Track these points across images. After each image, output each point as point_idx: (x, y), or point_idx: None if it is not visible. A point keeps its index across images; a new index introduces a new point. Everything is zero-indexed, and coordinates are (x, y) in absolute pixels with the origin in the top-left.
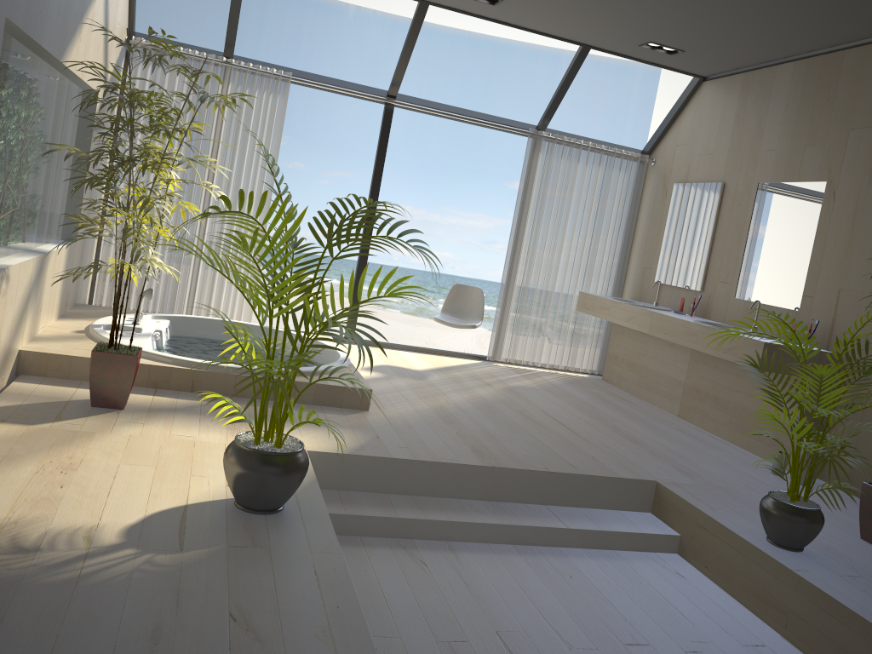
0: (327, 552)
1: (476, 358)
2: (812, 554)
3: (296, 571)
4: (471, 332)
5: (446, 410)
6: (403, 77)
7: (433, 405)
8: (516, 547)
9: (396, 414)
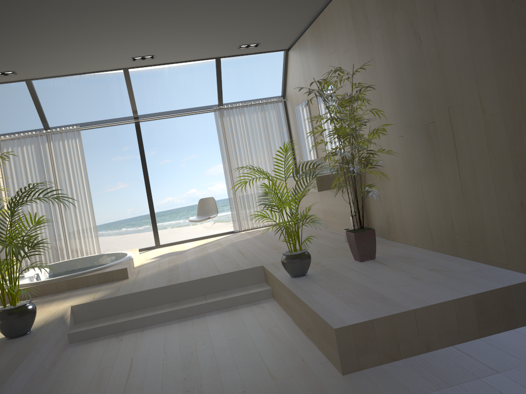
0: (32, 344)
1: (230, 233)
2: (310, 275)
3: (8, 355)
4: None
5: (177, 265)
6: (136, 106)
7: (172, 265)
8: (181, 319)
9: (143, 275)
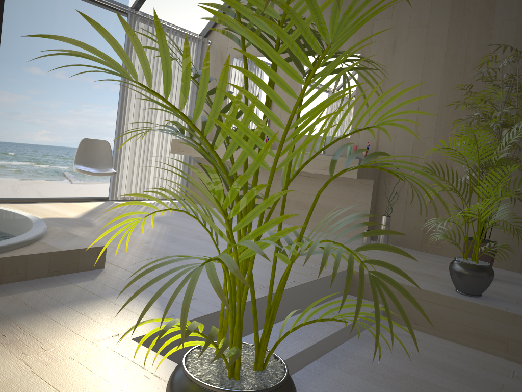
0: None
1: (98, 200)
2: (484, 295)
3: None
4: (6, 183)
5: (154, 249)
6: None
7: (140, 248)
8: (322, 360)
9: (130, 264)
